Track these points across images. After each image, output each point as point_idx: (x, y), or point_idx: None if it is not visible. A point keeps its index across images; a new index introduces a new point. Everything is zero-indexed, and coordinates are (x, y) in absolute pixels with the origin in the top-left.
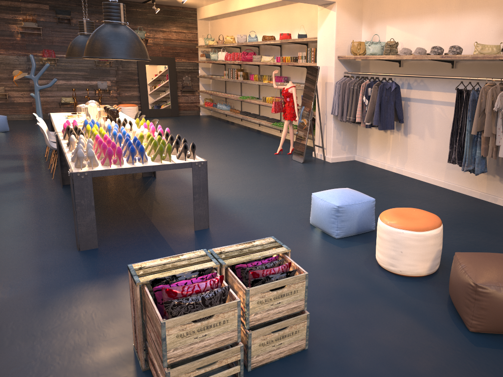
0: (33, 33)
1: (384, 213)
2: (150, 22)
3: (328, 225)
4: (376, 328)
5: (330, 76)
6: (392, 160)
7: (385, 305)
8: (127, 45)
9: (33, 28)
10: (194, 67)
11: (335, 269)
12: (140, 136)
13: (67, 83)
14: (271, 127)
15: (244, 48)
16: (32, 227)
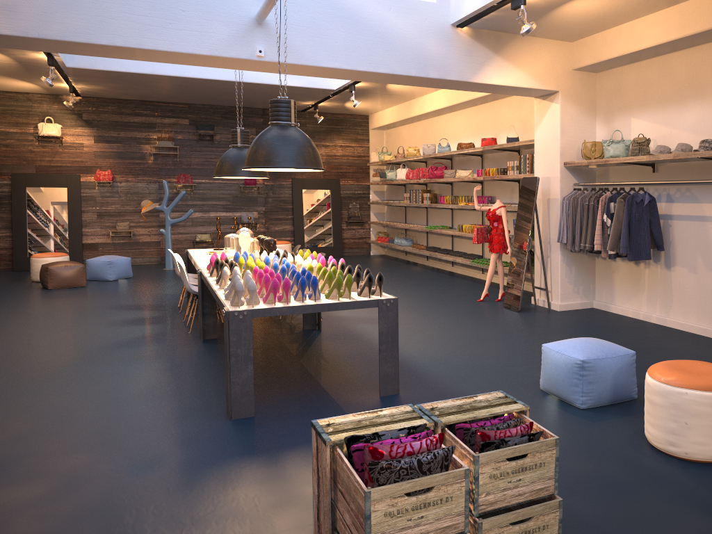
0: (168, 154)
1: (654, 366)
2: (310, 135)
3: (569, 388)
4: (660, 531)
5: (554, 190)
6: (650, 306)
7: (670, 500)
8: (298, 151)
9: (169, 148)
10: (364, 191)
11: (585, 450)
12: (308, 268)
13: (204, 215)
14: (469, 267)
15: (432, 162)
16: (168, 389)
